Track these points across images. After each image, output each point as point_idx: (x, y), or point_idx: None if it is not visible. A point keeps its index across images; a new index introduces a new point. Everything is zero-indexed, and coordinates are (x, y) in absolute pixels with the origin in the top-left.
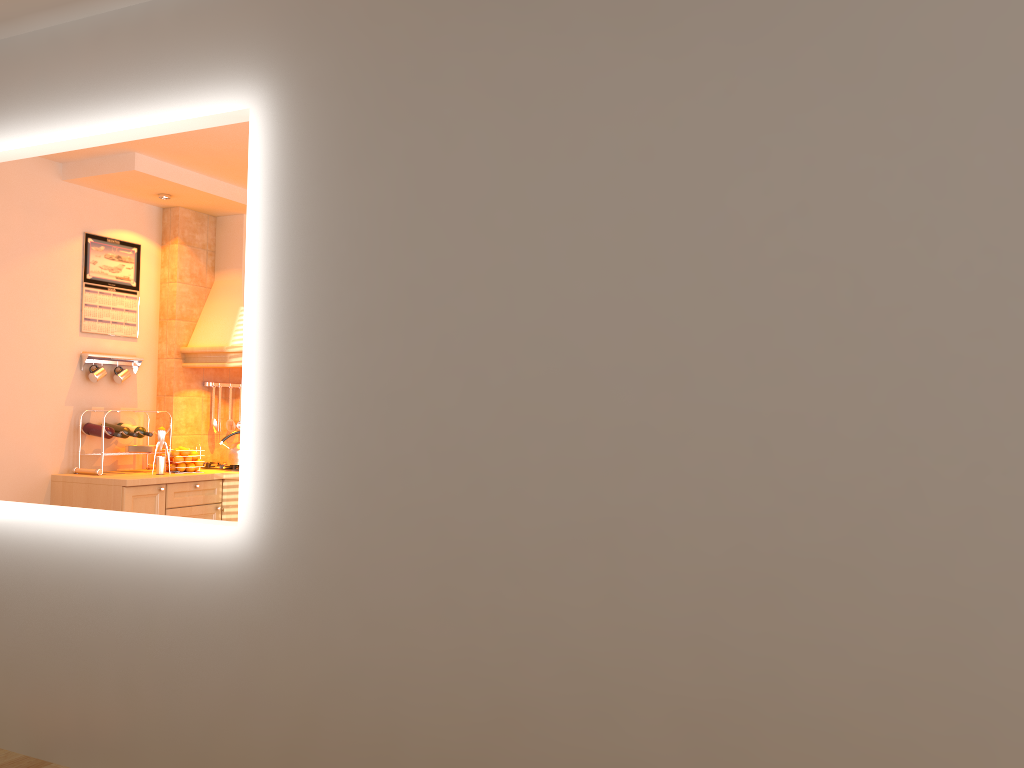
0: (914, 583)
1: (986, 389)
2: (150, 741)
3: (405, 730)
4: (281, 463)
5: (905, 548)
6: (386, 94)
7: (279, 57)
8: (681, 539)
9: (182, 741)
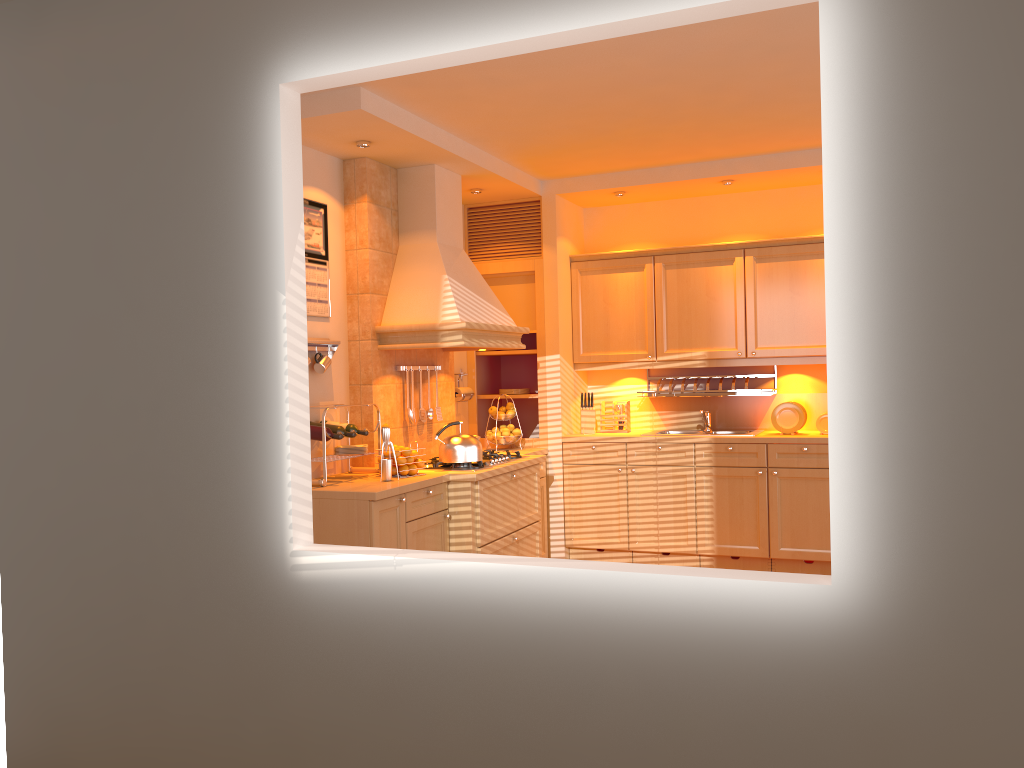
0: None
1: None
2: None
3: None
4: (911, 495)
5: None
6: None
7: None
8: None
9: None
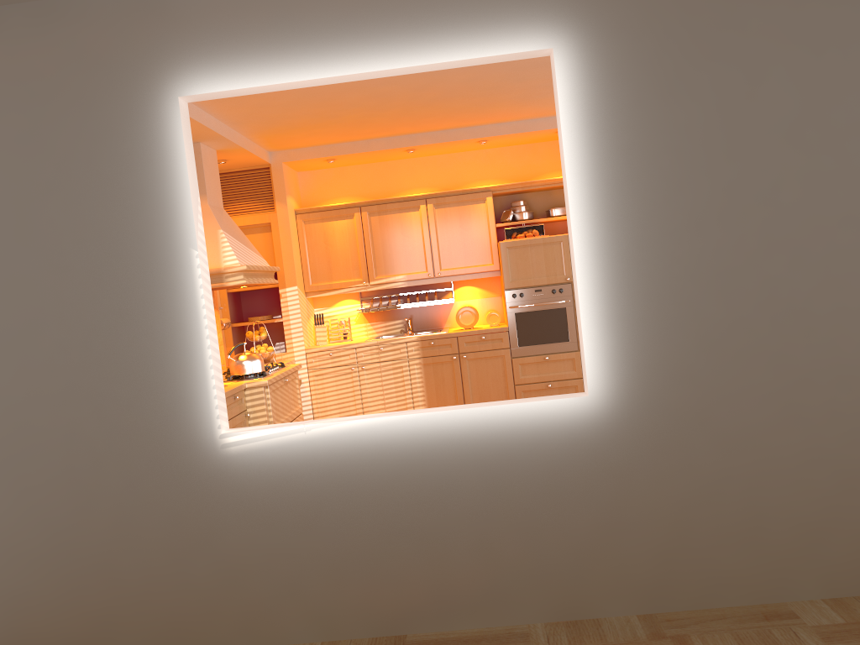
0: None
1: None
2: (518, 586)
3: (767, 512)
4: (626, 338)
5: None
6: (693, 38)
7: (579, 4)
8: None
9: (554, 577)
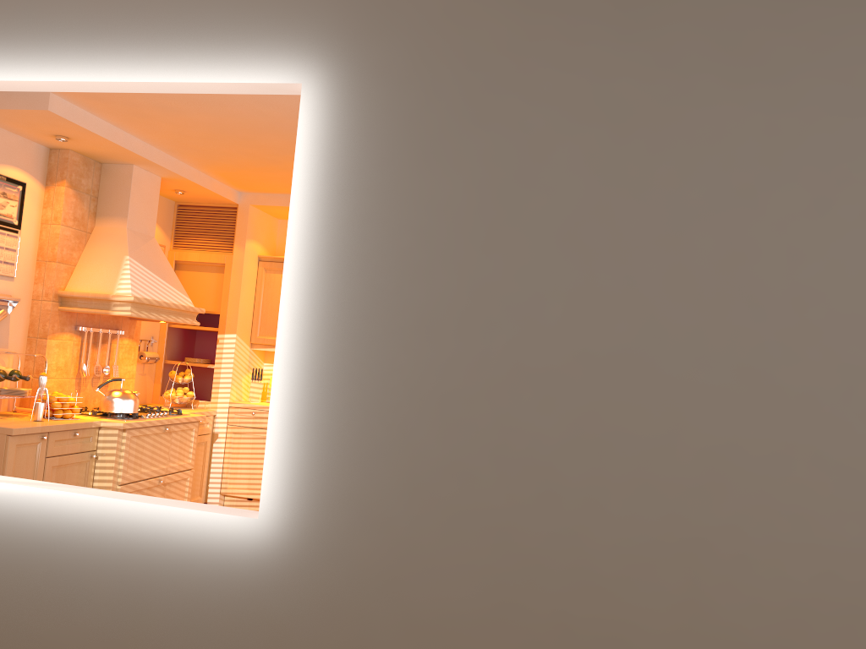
0: None
1: None
2: None
3: None
4: (317, 455)
5: None
6: (467, 94)
7: (342, 37)
8: (766, 562)
9: None
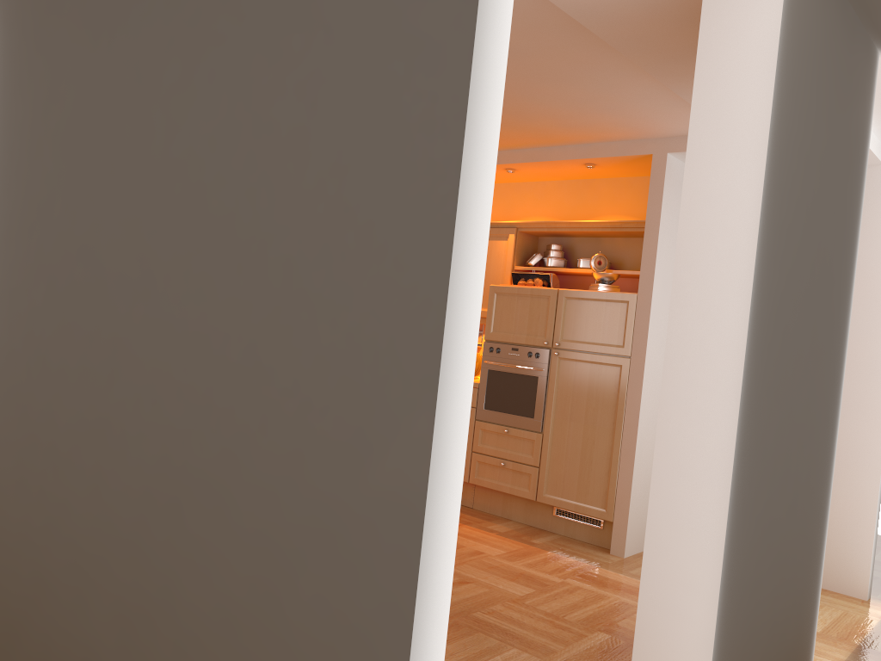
0: (255, 516)
1: (319, 321)
2: None
3: None
4: None
5: (254, 479)
6: (36, 25)
7: None
8: (135, 445)
9: None
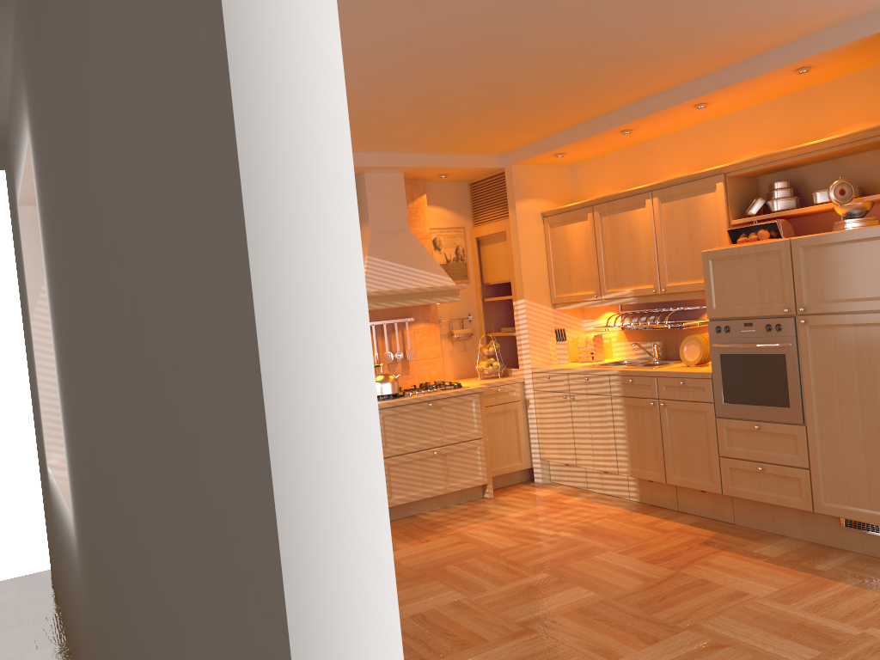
0: None
1: (187, 467)
2: None
3: None
4: (69, 463)
5: None
6: (37, 103)
7: (25, 84)
8: (133, 613)
9: None
